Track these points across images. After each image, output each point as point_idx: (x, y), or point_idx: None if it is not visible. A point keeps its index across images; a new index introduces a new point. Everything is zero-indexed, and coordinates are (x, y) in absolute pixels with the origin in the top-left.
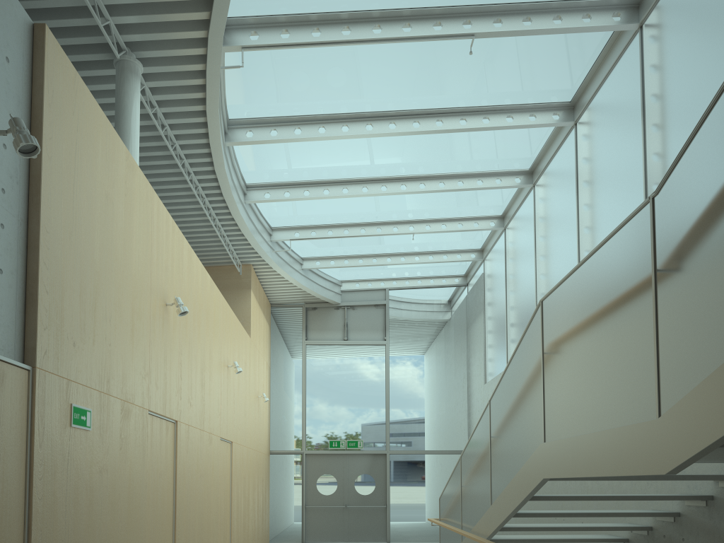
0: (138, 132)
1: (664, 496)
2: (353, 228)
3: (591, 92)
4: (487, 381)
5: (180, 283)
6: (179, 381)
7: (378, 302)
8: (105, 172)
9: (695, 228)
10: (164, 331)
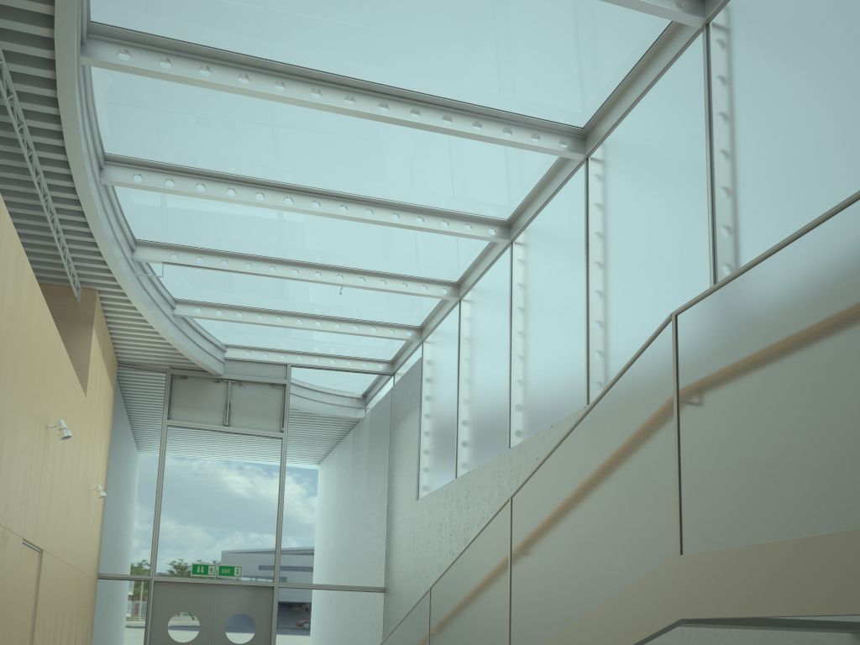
0: None
1: None
2: (259, 264)
3: (616, 116)
4: (421, 496)
5: None
6: None
7: (276, 381)
8: None
9: None
10: None
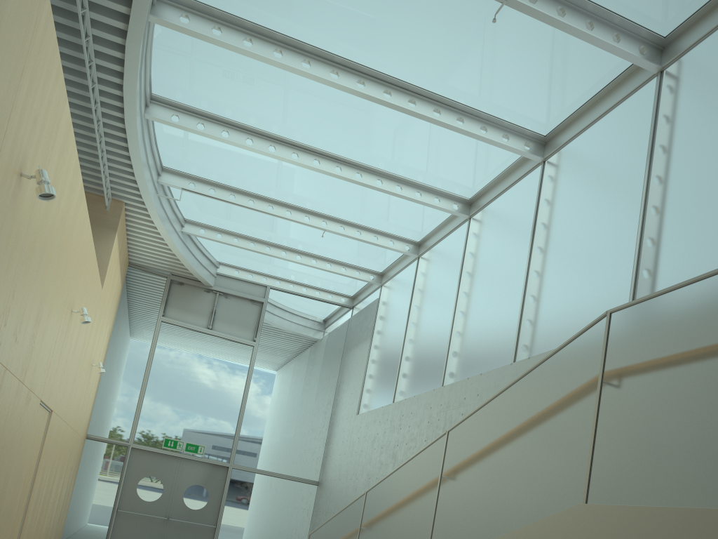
0: None
1: None
2: (260, 202)
3: (574, 131)
4: (361, 412)
5: (46, 160)
6: (9, 298)
7: (256, 298)
8: None
9: None
10: (8, 212)
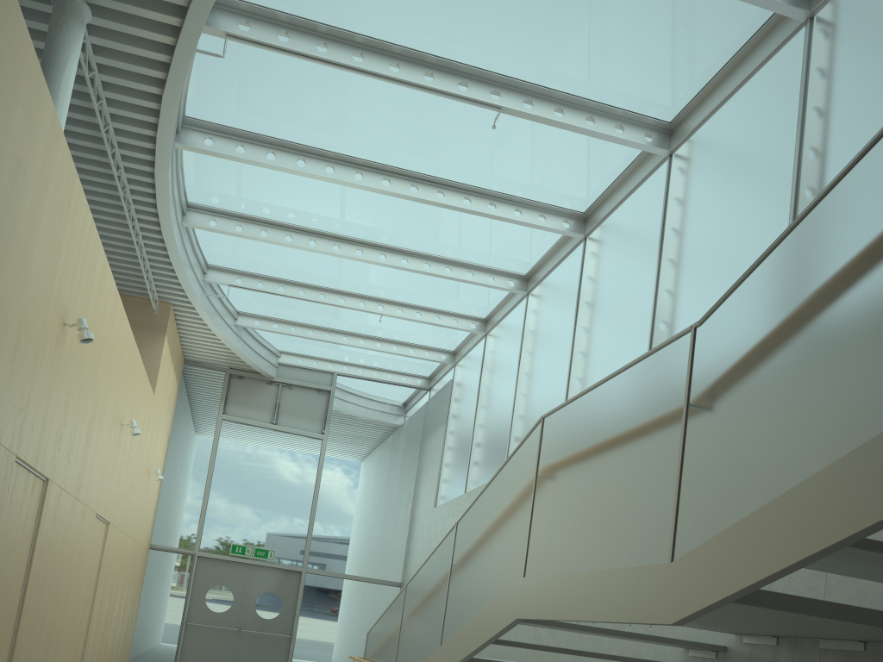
0: (69, 94)
1: (633, 659)
2: (311, 291)
3: (607, 209)
4: (438, 505)
5: (86, 302)
6: (61, 427)
7: (322, 387)
8: (23, 129)
9: (739, 367)
10: (55, 358)
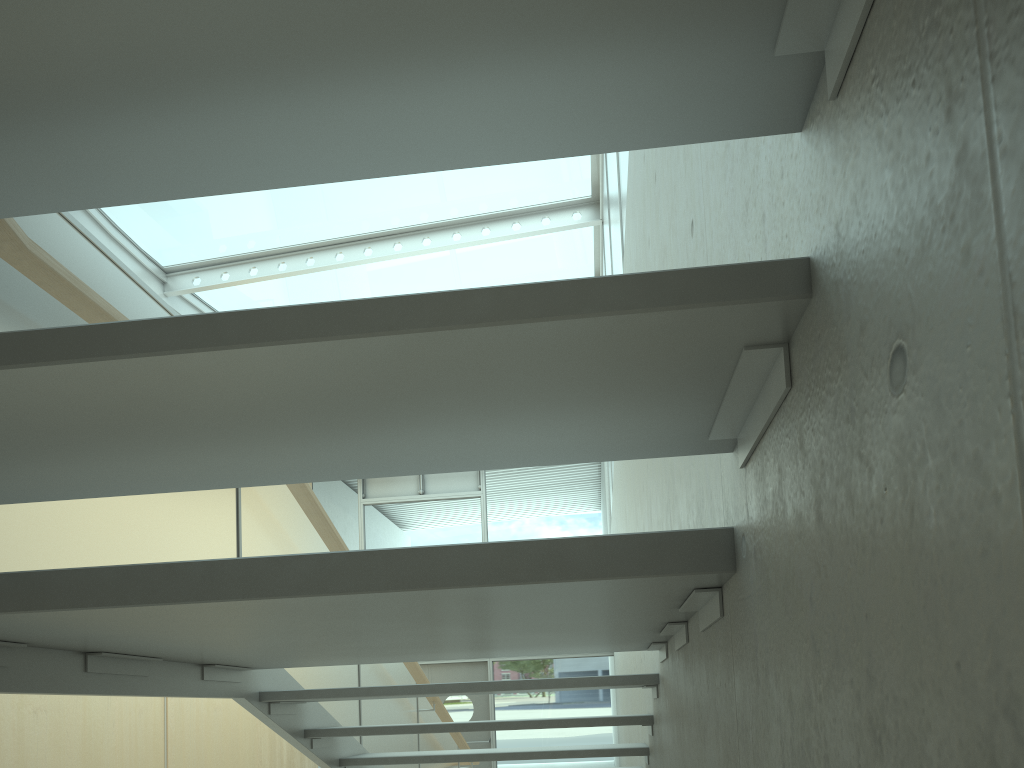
0: None
1: (560, 721)
2: None
3: None
4: None
5: None
6: None
7: None
8: None
9: None
10: None
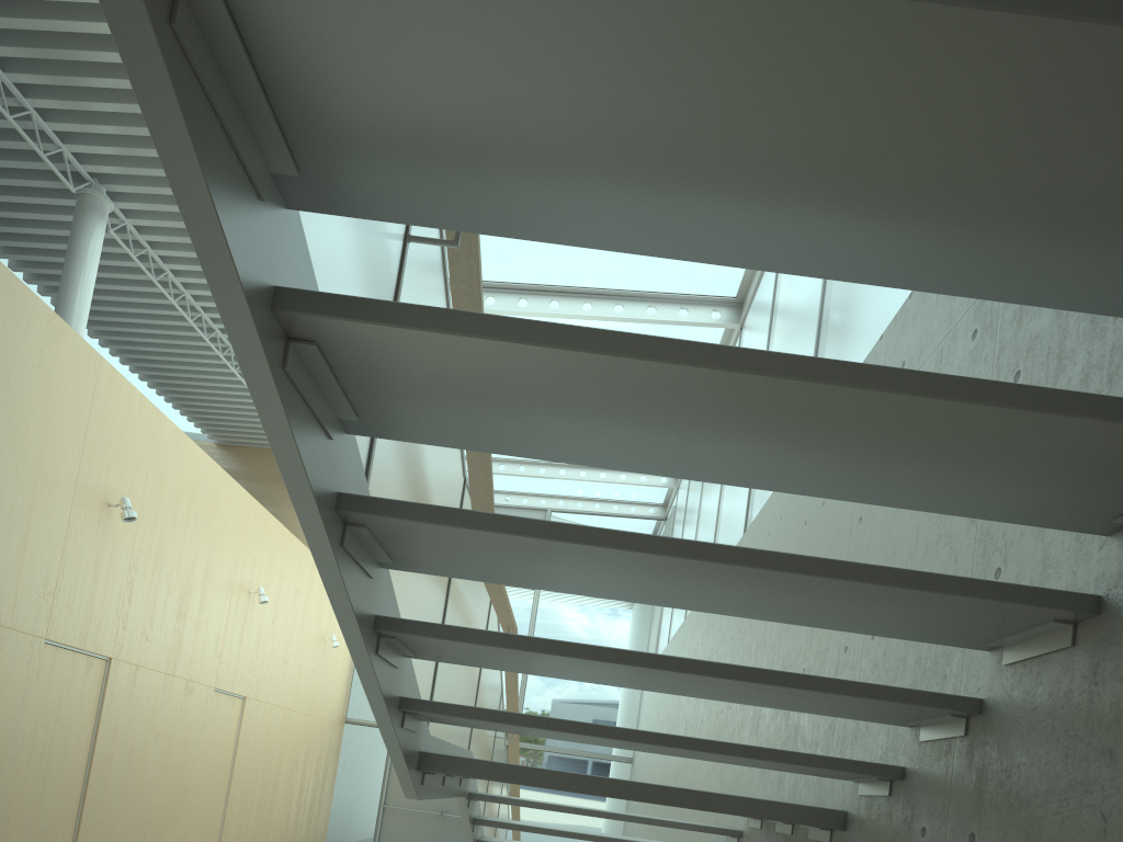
0: (91, 285)
1: None
2: None
3: (751, 291)
4: None
5: (148, 478)
6: (124, 606)
7: None
8: None
9: None
10: (99, 540)
